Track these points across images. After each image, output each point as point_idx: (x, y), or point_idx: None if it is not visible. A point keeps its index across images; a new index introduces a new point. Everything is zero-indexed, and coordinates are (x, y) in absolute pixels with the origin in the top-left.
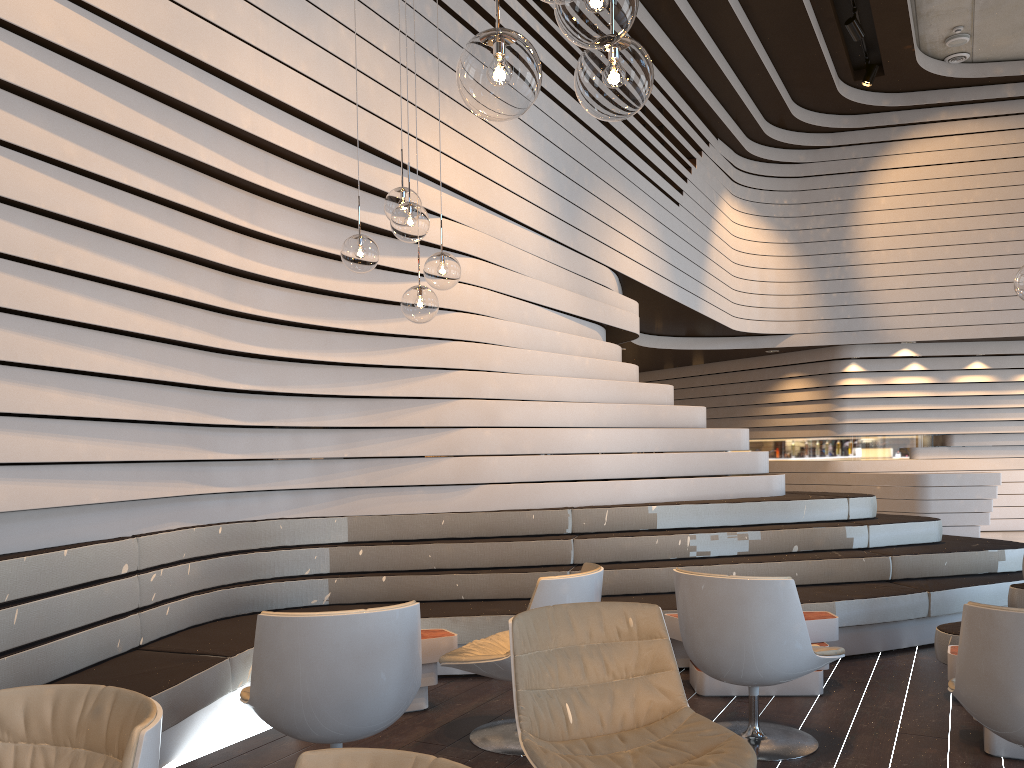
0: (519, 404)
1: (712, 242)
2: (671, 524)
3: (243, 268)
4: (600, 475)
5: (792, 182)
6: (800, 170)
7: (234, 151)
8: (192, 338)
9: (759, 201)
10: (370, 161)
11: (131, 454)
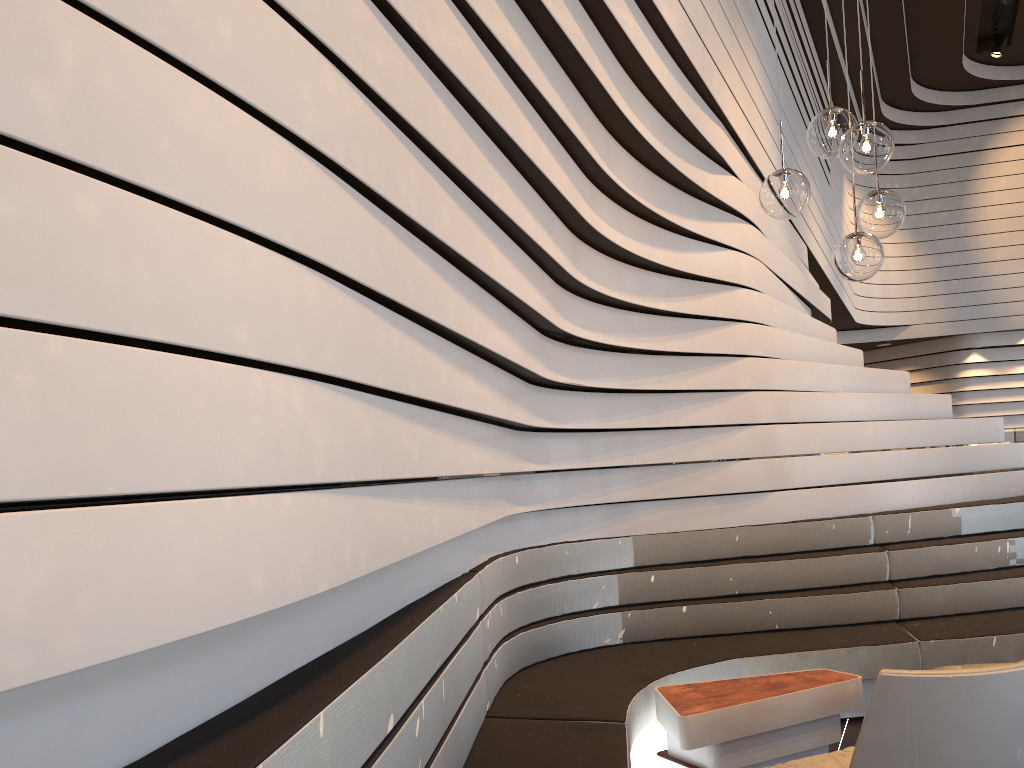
0: (802, 396)
1: (843, 227)
2: (975, 528)
3: (594, 226)
4: (884, 475)
5: (903, 165)
6: (911, 152)
7: (612, 70)
8: (548, 314)
9: (870, 186)
10: (695, 99)
11: (494, 465)
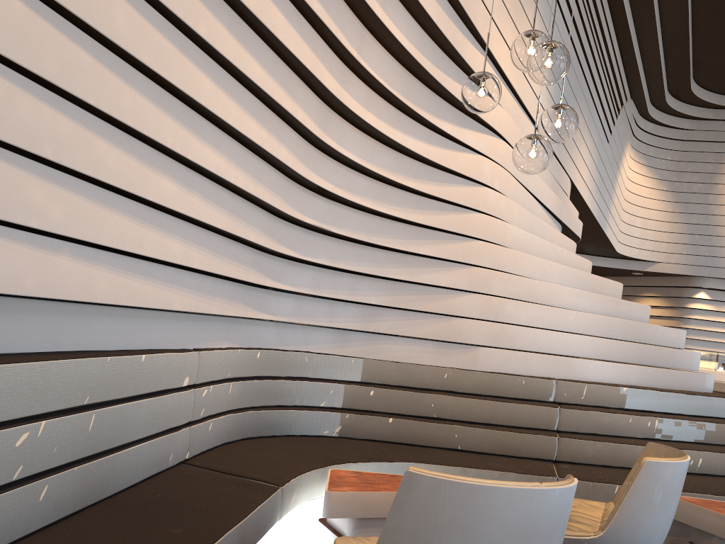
0: (521, 279)
1: (618, 179)
2: (637, 406)
3: (341, 99)
4: (576, 353)
5: (676, 143)
6: (684, 135)
7: None
8: (286, 159)
9: (649, 154)
10: (457, 24)
11: (213, 266)
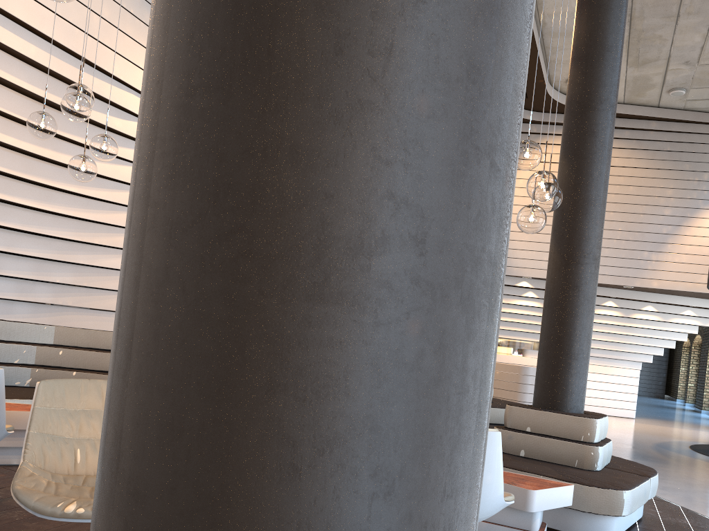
0: None
1: None
2: None
3: None
4: None
5: None
6: None
7: None
8: None
9: None
10: (89, 71)
11: None
